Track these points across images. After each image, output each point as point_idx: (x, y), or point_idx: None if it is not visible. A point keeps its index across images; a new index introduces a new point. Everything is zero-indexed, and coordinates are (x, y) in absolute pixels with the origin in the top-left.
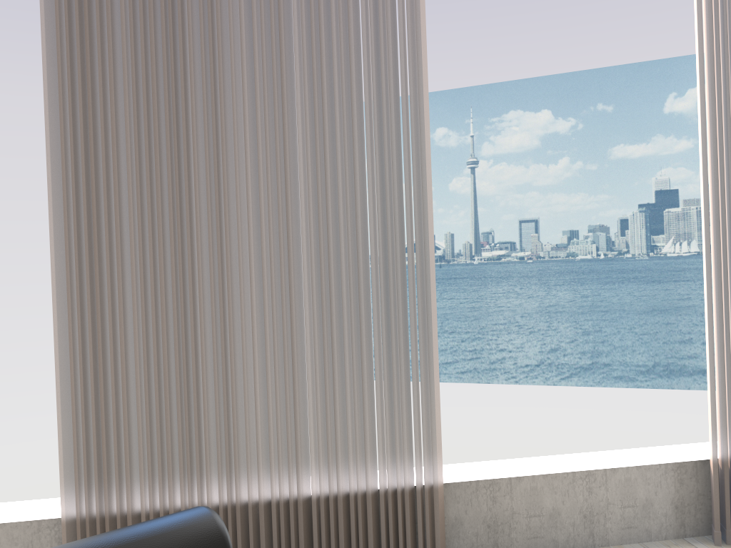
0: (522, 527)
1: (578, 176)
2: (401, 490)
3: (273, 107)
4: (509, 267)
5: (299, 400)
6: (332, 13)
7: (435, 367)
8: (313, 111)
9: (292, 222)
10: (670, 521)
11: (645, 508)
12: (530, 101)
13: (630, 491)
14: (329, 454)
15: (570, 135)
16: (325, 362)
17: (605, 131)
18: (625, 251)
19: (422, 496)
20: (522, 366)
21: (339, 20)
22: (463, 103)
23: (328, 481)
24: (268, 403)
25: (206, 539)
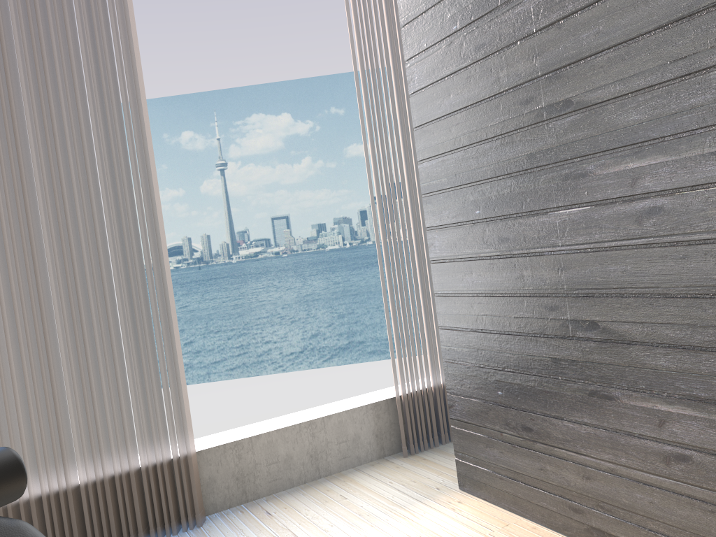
0: (264, 474)
1: (320, 174)
2: (160, 463)
3: (8, 150)
4: (266, 263)
5: (59, 403)
6: (56, 67)
7: (179, 358)
8: (47, 152)
9: (37, 250)
10: (373, 447)
11: (355, 441)
12: (270, 105)
13: (343, 430)
14: (92, 445)
15: (310, 136)
16: (81, 367)
17: (339, 132)
18: (367, 239)
19: (179, 465)
20: (288, 354)
21: (64, 74)
22: (207, 107)
23: (93, 468)
24: (29, 410)
25: (7, 461)
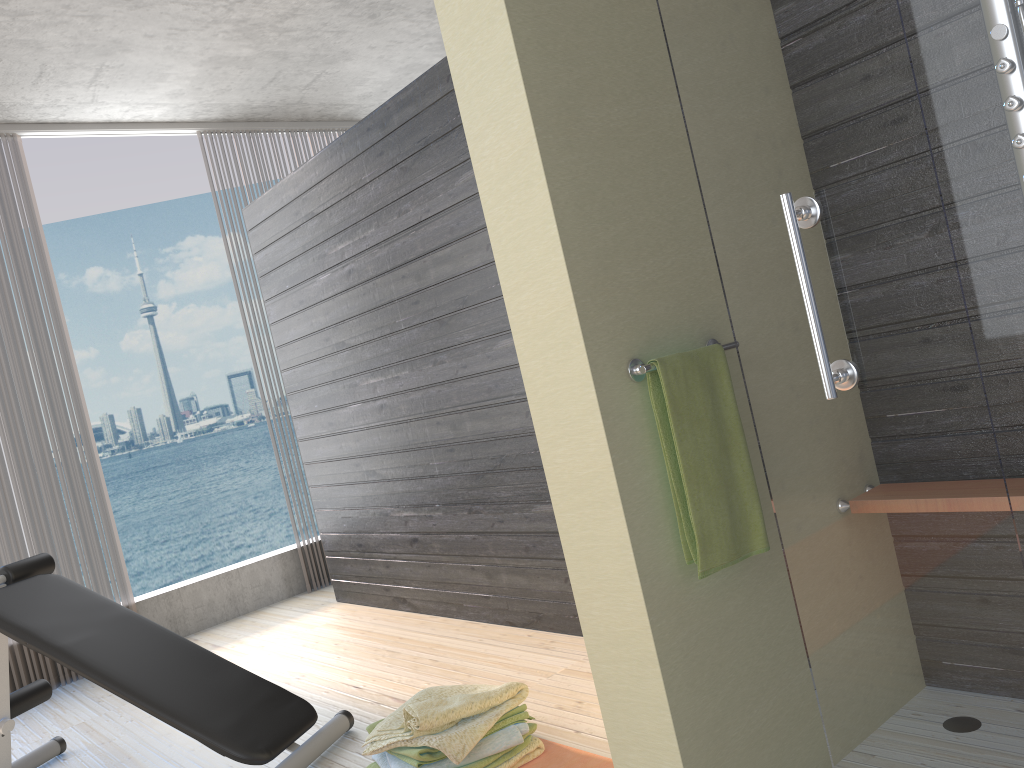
0: (192, 616)
1: None
2: None
3: None
4: (226, 438)
5: None
6: (3, 334)
7: (115, 532)
8: (1, 394)
9: (1, 465)
10: (283, 588)
11: (266, 584)
12: (210, 223)
13: (255, 577)
14: None
15: None
16: (42, 545)
17: None
18: None
19: None
20: None
21: (9, 337)
22: (120, 232)
23: None
24: None
25: (47, 556)
